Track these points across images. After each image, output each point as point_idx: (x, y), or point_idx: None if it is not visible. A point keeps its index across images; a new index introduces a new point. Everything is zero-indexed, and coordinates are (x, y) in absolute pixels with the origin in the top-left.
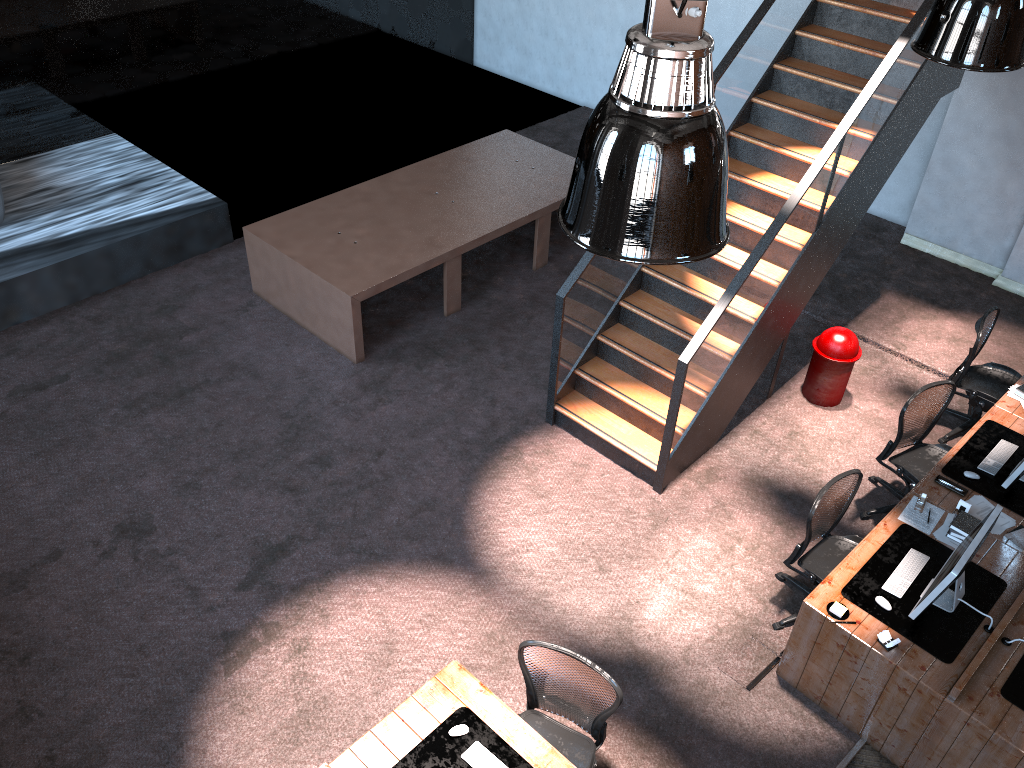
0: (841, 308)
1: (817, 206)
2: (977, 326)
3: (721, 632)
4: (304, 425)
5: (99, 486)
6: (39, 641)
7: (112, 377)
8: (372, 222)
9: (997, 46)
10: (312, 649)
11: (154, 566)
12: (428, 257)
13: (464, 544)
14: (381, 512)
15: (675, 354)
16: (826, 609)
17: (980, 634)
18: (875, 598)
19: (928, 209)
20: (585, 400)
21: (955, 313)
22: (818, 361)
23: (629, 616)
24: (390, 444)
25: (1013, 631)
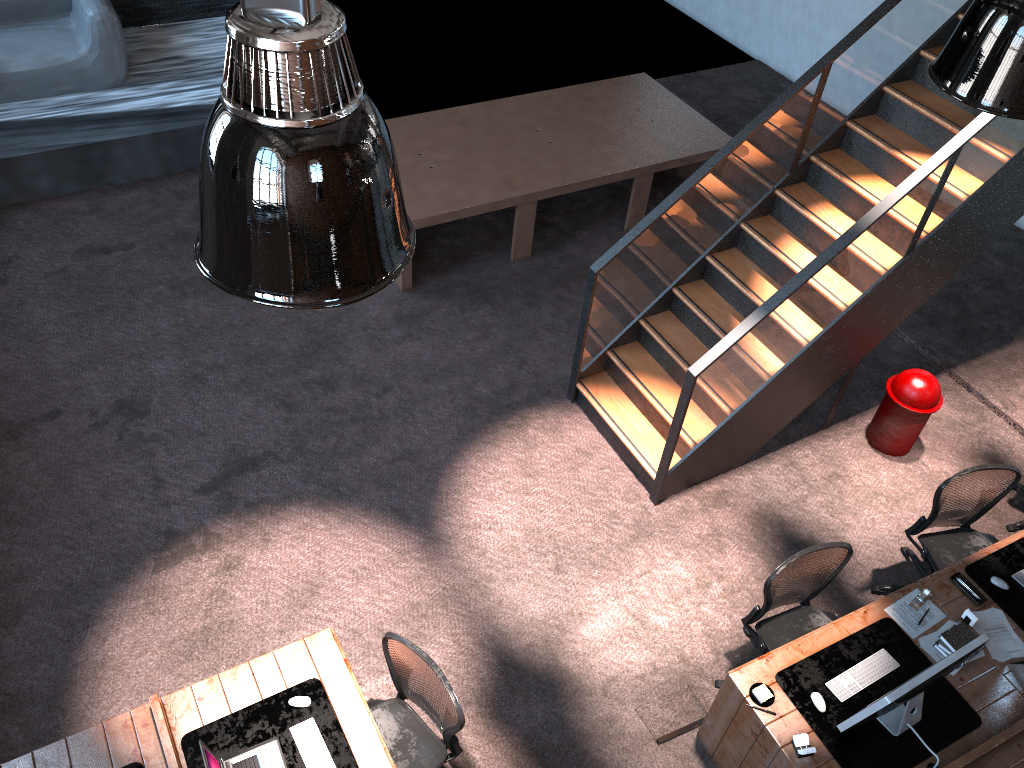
0: (957, 346)
1: (909, 229)
2: None
3: (656, 672)
4: (326, 343)
5: (117, 358)
6: (8, 493)
7: (171, 255)
8: (458, 149)
9: (1023, 85)
10: (240, 570)
11: (133, 449)
12: (498, 197)
13: (429, 505)
14: (362, 450)
15: None
16: (749, 689)
17: None
18: (811, 693)
19: None
20: (611, 385)
21: None
22: (888, 403)
23: (565, 627)
24: (400, 383)
25: None
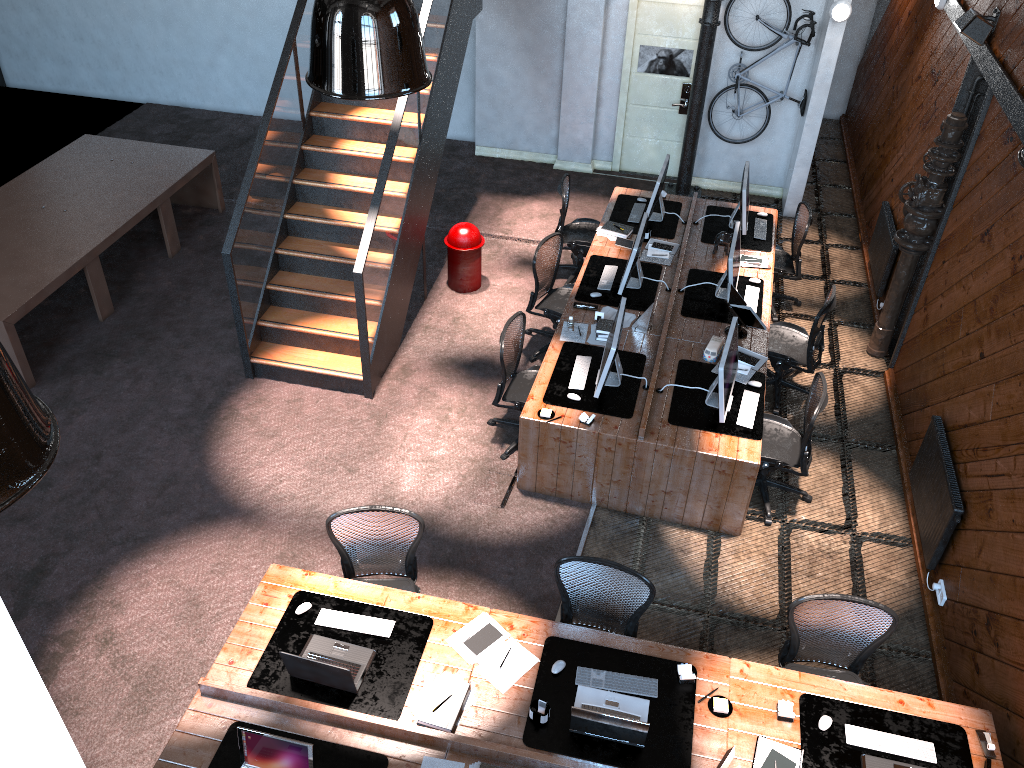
0: (452, 216)
1: (415, 121)
2: (559, 191)
3: (466, 477)
4: None
5: None
6: None
7: None
8: None
9: None
10: (119, 635)
11: None
12: (67, 265)
13: (221, 498)
14: (127, 503)
15: (341, 280)
16: (538, 416)
17: (642, 392)
18: (567, 396)
19: (487, 121)
20: (276, 346)
21: (536, 196)
22: (454, 255)
23: (390, 495)
24: (104, 445)
25: (661, 383)
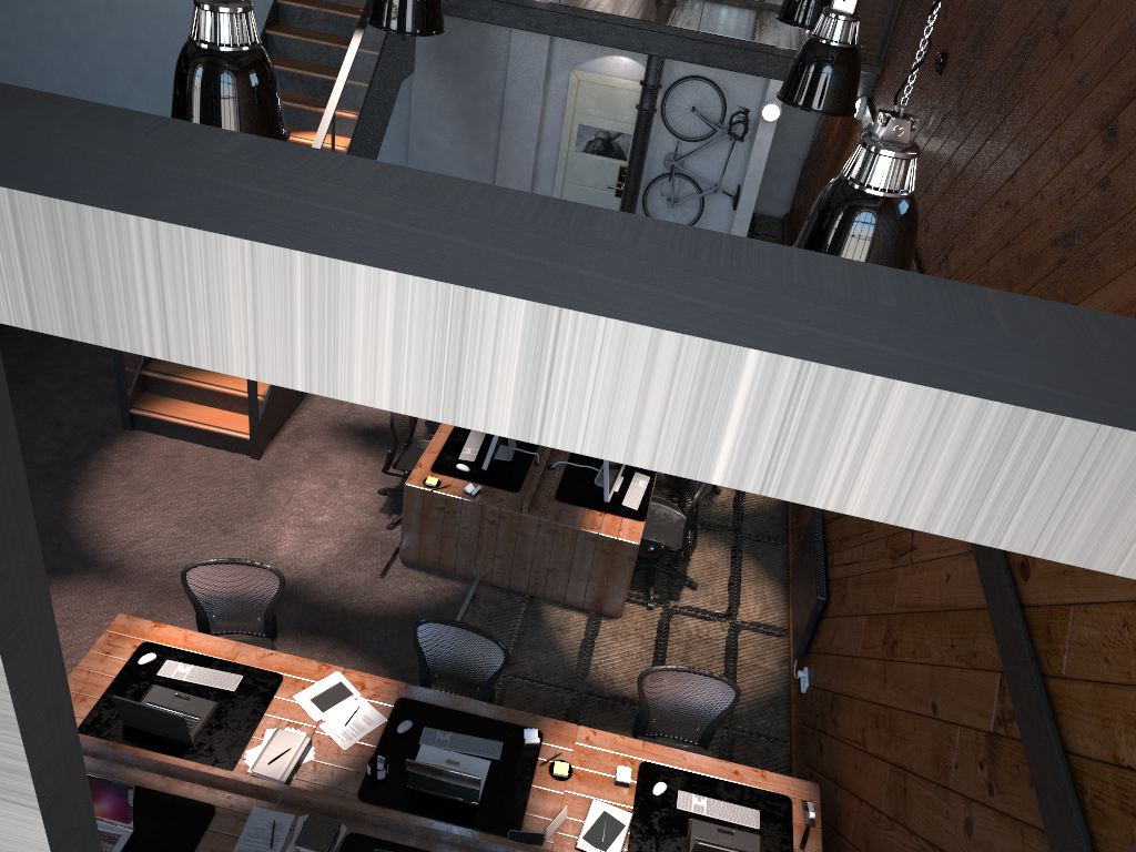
0: None
1: None
2: None
3: (347, 545)
4: None
5: None
6: None
7: None
8: None
9: (424, 18)
10: None
11: None
12: None
13: (79, 551)
14: None
15: None
16: (423, 484)
17: (533, 468)
18: (456, 466)
19: None
20: (160, 398)
21: None
22: None
23: (264, 558)
24: None
25: (554, 460)
